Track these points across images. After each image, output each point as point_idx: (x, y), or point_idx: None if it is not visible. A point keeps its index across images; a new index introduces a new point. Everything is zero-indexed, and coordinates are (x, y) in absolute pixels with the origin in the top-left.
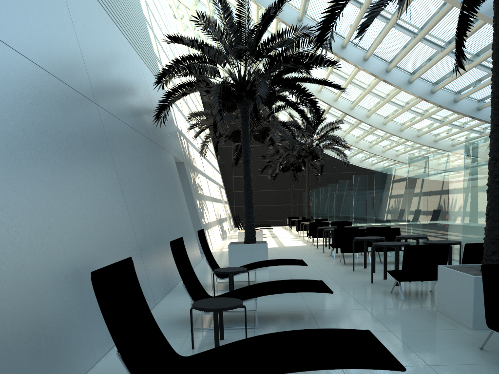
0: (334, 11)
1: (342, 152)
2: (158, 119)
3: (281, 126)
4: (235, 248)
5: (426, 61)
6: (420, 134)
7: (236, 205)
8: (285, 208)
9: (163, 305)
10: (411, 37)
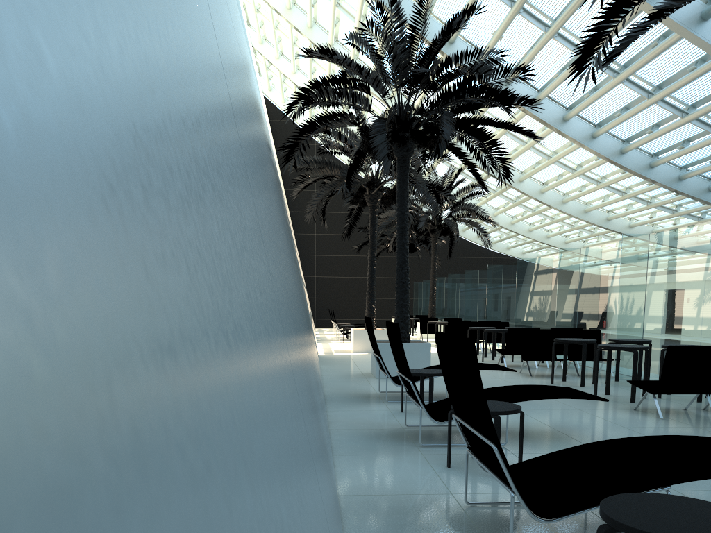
0: (600, 30)
1: (482, 228)
2: (287, 162)
3: (427, 185)
4: (385, 347)
5: (620, 109)
6: (589, 209)
7: (317, 295)
8: (386, 303)
9: (338, 417)
10: (609, 76)
